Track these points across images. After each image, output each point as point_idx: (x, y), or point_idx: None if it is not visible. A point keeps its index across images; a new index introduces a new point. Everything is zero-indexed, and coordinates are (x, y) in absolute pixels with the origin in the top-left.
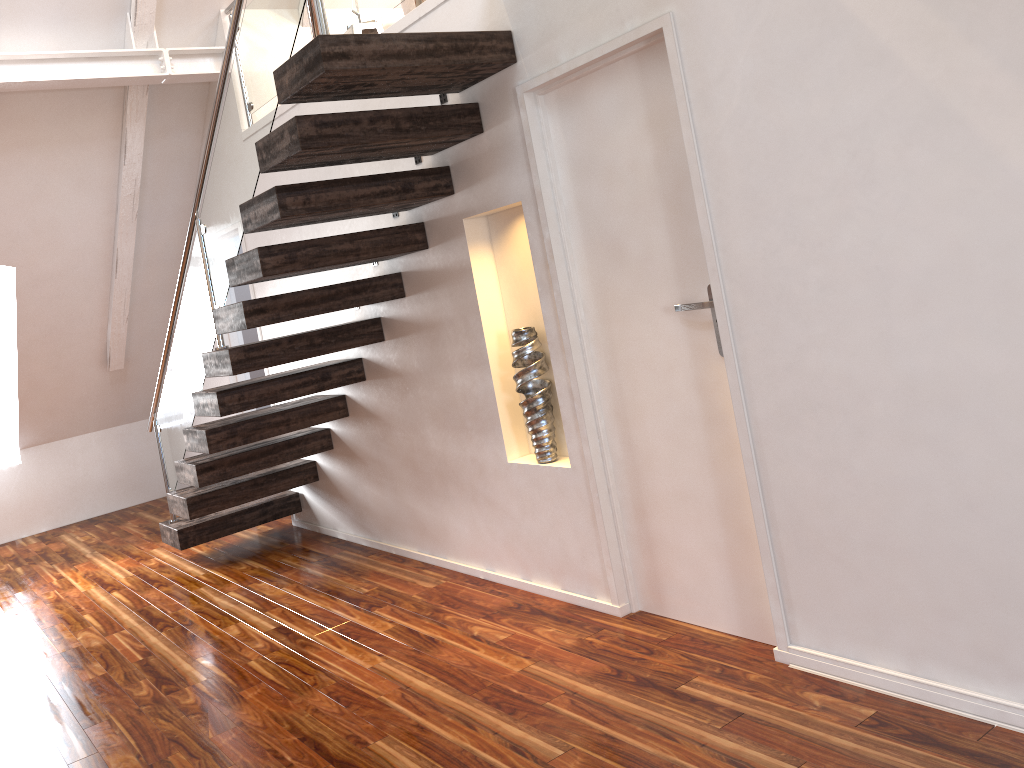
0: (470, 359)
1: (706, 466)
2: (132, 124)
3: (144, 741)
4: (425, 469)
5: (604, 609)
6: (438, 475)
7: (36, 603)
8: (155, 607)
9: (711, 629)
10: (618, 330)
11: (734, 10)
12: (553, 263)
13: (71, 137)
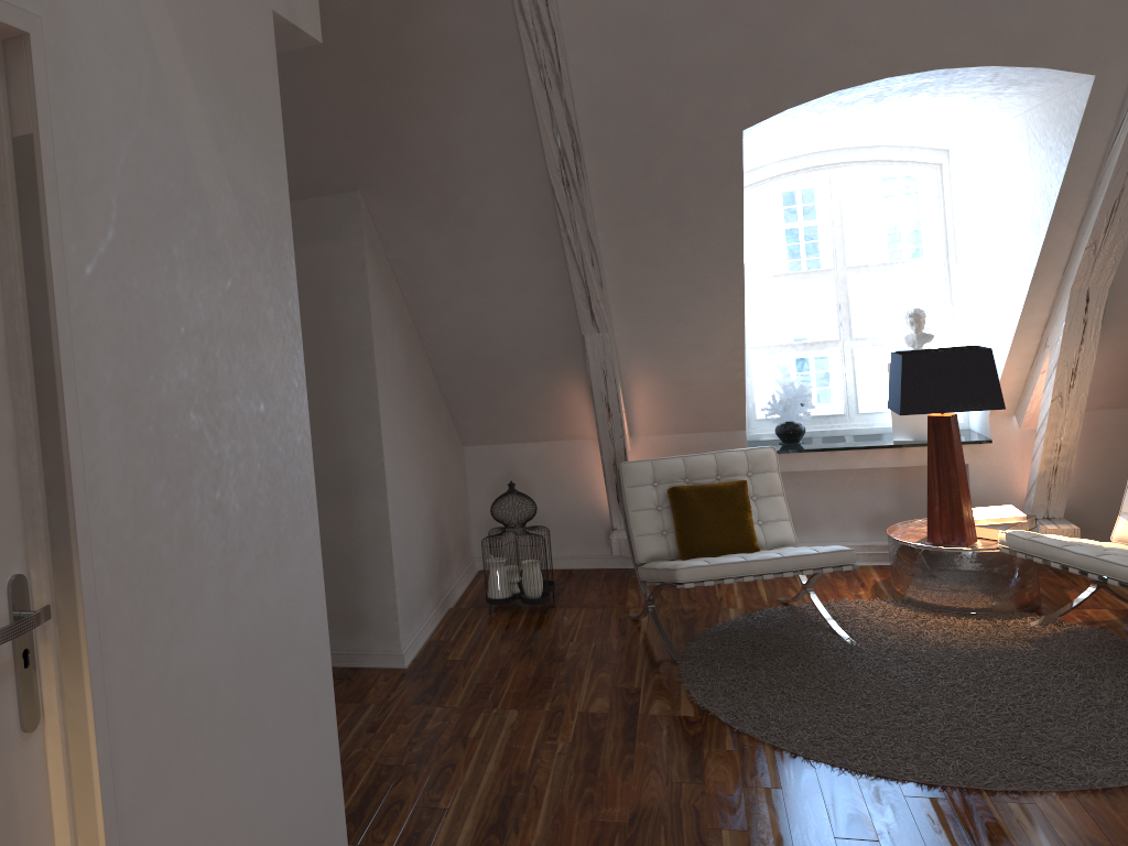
0: None
1: None
2: None
3: None
4: None
5: None
6: None
7: None
8: None
9: None
10: None
11: (113, 92)
12: None
13: None
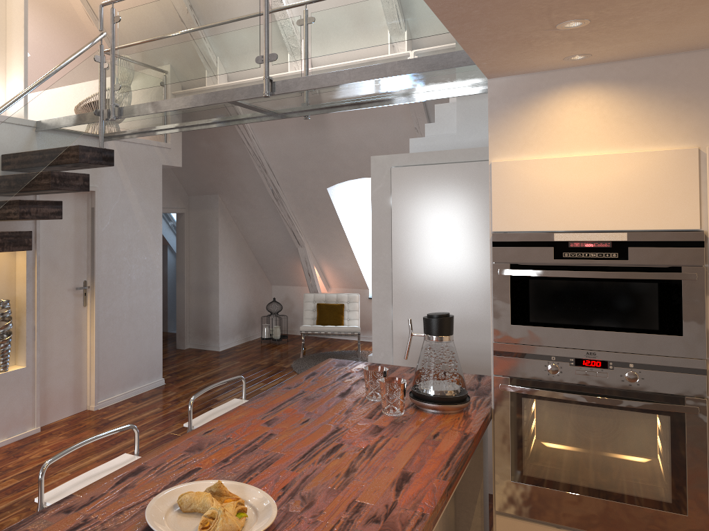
0: None
1: (72, 349)
2: None
3: None
4: None
5: (33, 432)
6: None
7: None
8: None
9: (63, 418)
10: (49, 298)
11: (112, 196)
12: (39, 267)
13: None
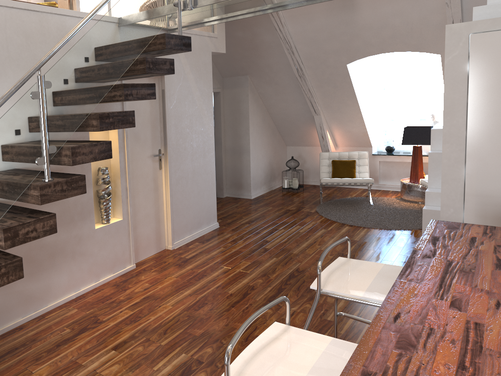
0: None
1: (153, 204)
2: None
3: None
4: (39, 257)
5: (130, 269)
6: (49, 256)
7: None
8: None
9: (149, 256)
10: (135, 165)
11: (176, 79)
12: (127, 140)
13: None
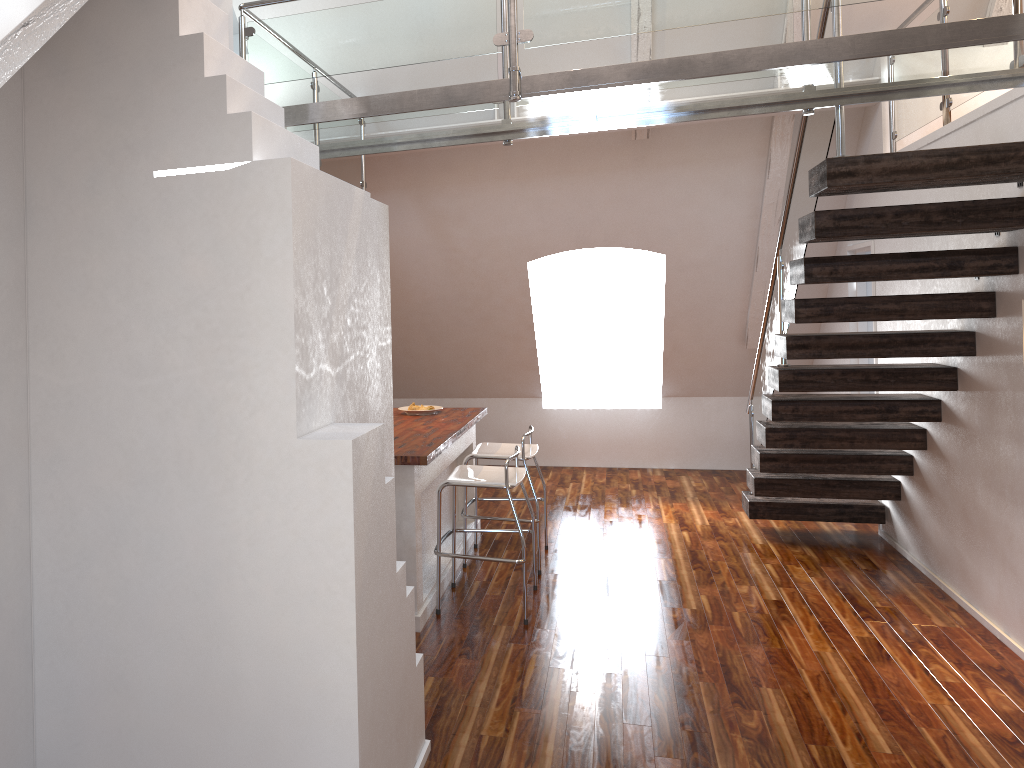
0: (1013, 432)
1: None
2: (776, 145)
3: (628, 623)
4: (972, 521)
5: None
6: (980, 530)
7: (627, 519)
8: (703, 552)
9: None
10: None
11: None
12: None
13: (719, 156)
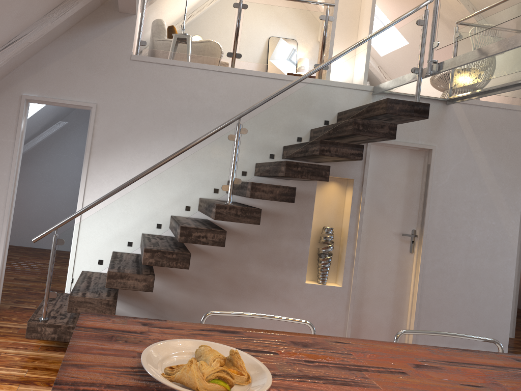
0: (298, 235)
1: (392, 288)
2: (81, 2)
3: None
4: (241, 284)
5: None
6: (251, 287)
7: None
8: None
9: None
10: (372, 236)
11: (453, 156)
12: (363, 207)
13: None
